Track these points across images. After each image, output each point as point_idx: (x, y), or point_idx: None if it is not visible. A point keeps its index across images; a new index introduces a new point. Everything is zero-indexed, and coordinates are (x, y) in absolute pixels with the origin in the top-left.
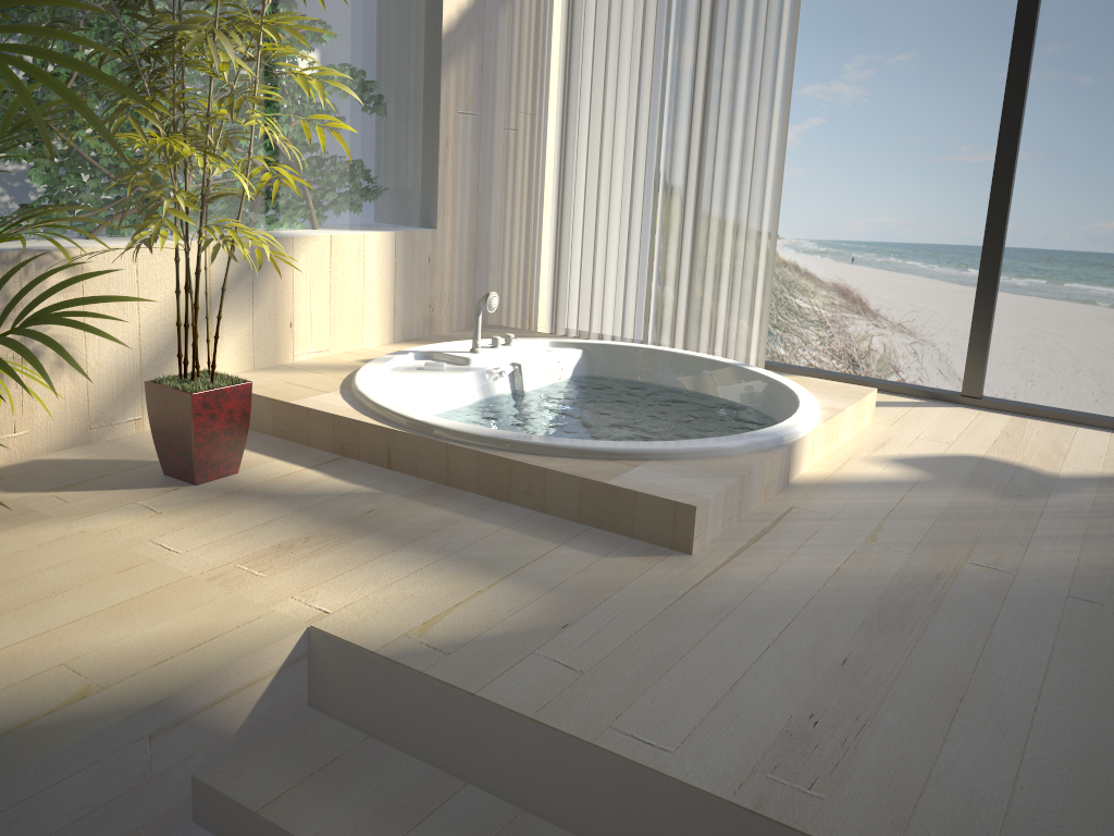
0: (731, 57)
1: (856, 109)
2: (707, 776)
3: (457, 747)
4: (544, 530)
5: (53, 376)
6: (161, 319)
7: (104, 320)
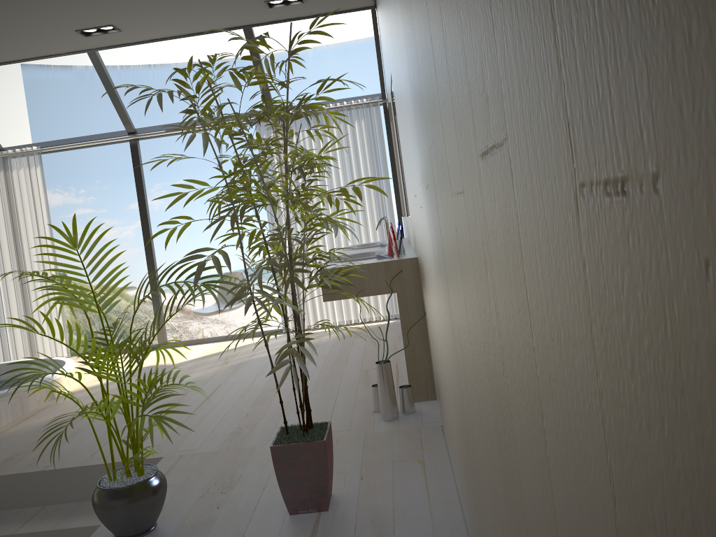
0: (23, 223)
1: (163, 211)
2: None
3: None
4: None
5: None
6: None
7: None
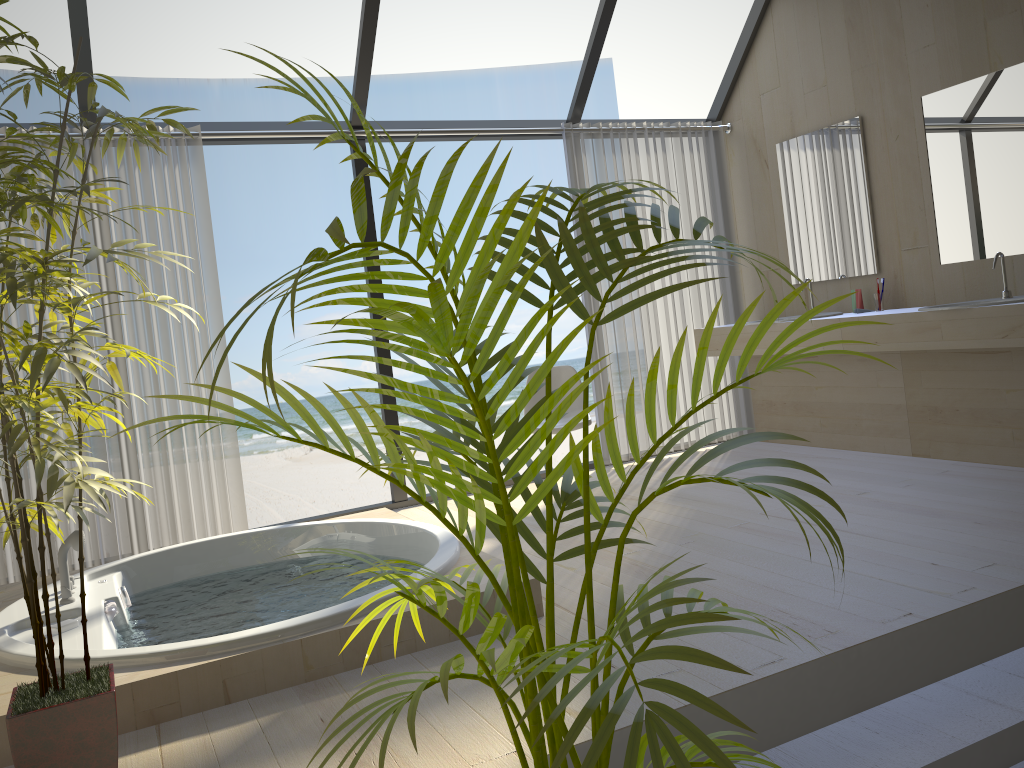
0: (150, 272)
1: None
2: (811, 652)
3: None
4: (450, 655)
5: None
6: None
7: None
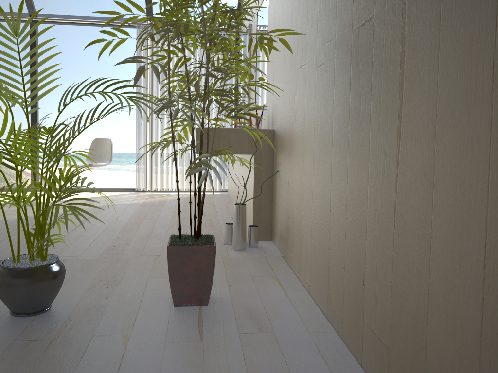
0: None
1: None
2: None
3: None
4: None
5: None
6: None
7: None
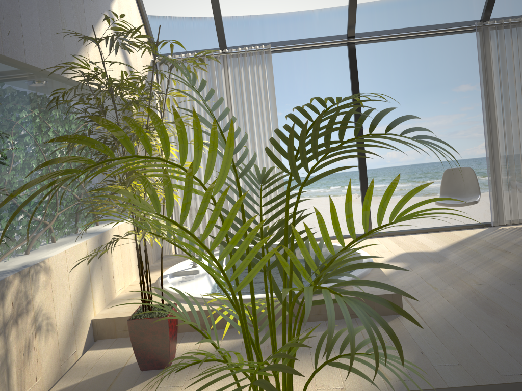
0: (247, 117)
1: None
2: None
3: None
4: (343, 326)
5: (46, 338)
6: (76, 289)
7: (59, 297)
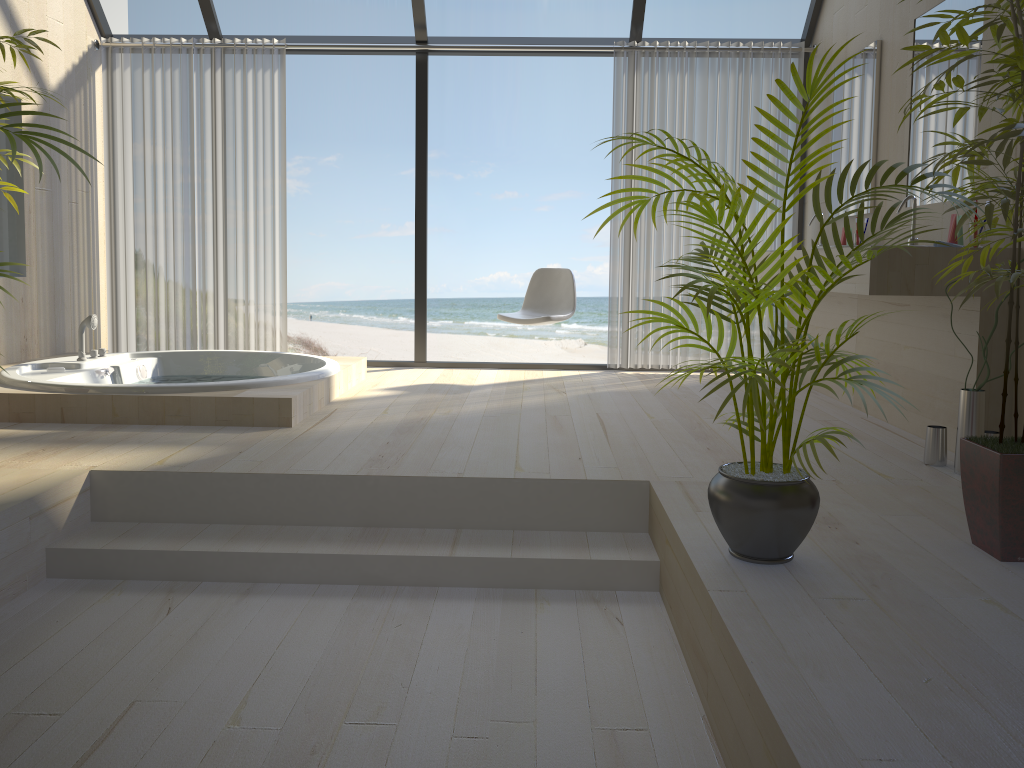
0: (241, 152)
1: (300, 198)
2: (342, 472)
3: (203, 505)
4: (197, 430)
5: None
6: None
7: None
